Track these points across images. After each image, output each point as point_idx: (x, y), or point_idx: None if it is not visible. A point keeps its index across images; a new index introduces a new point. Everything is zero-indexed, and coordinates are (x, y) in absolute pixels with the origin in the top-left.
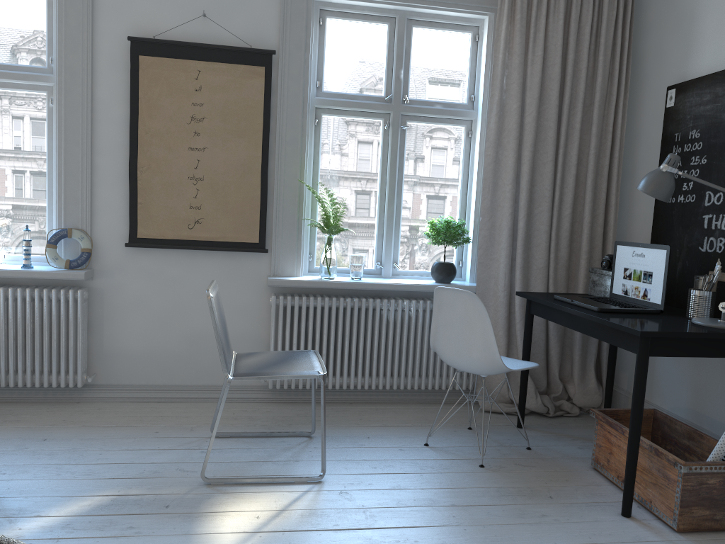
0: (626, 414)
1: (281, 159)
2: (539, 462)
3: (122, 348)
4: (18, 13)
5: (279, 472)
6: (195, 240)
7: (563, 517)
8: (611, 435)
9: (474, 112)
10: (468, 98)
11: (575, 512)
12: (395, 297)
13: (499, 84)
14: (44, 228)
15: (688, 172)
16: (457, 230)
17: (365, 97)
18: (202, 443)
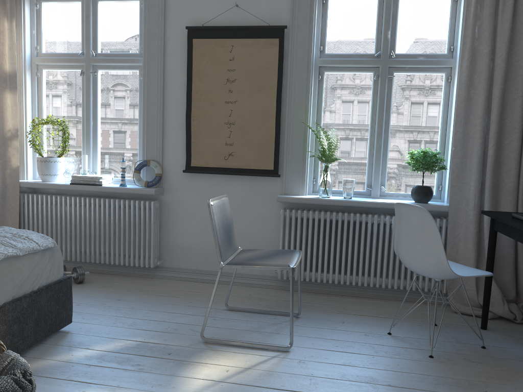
0: None
1: (291, 106)
2: (488, 360)
3: (181, 242)
4: (123, 19)
5: (260, 340)
6: (228, 168)
7: None
8: None
9: (453, 60)
10: (448, 49)
11: None
12: (380, 213)
13: (470, 33)
14: (137, 160)
15: None
16: (433, 159)
17: (359, 55)
18: (216, 313)
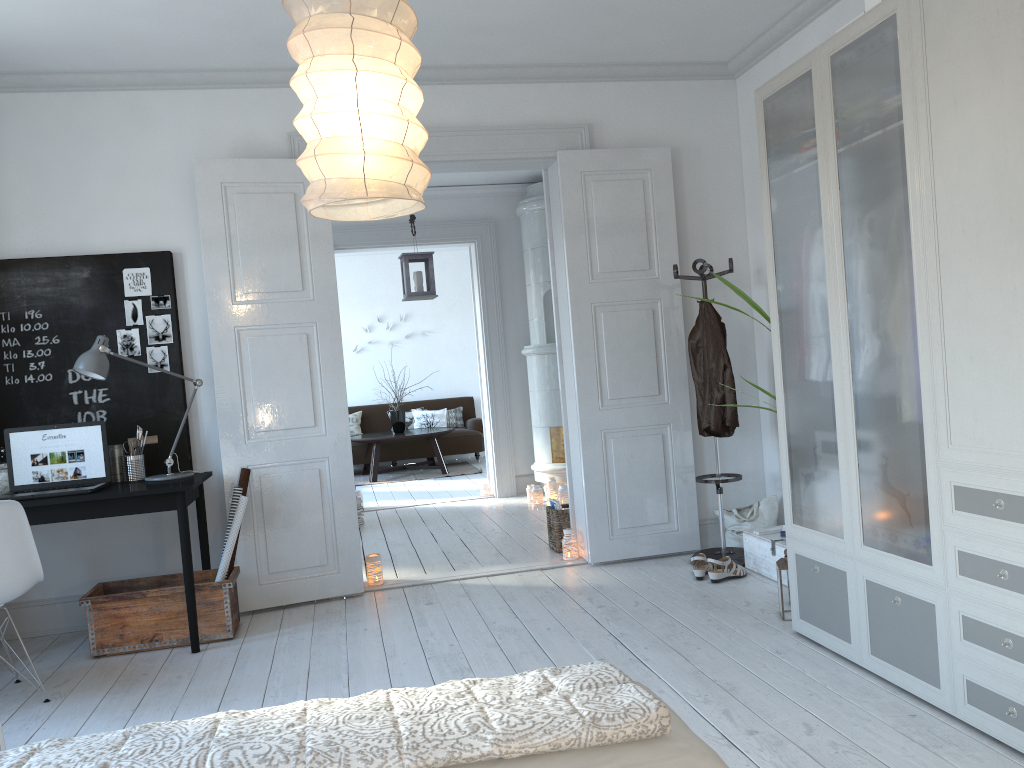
0: (95, 594)
1: None
2: (59, 677)
3: None
4: None
5: None
6: None
7: (186, 670)
8: (120, 609)
9: None
10: None
11: (180, 666)
12: None
13: None
14: None
15: (34, 352)
16: None
17: None
18: None
